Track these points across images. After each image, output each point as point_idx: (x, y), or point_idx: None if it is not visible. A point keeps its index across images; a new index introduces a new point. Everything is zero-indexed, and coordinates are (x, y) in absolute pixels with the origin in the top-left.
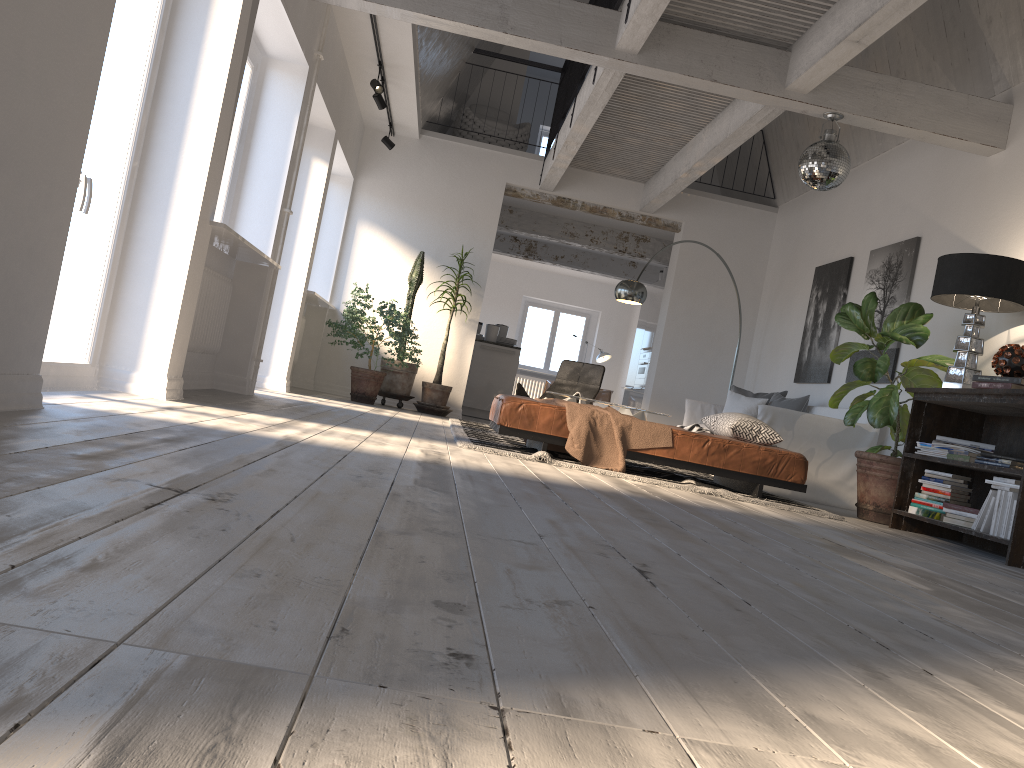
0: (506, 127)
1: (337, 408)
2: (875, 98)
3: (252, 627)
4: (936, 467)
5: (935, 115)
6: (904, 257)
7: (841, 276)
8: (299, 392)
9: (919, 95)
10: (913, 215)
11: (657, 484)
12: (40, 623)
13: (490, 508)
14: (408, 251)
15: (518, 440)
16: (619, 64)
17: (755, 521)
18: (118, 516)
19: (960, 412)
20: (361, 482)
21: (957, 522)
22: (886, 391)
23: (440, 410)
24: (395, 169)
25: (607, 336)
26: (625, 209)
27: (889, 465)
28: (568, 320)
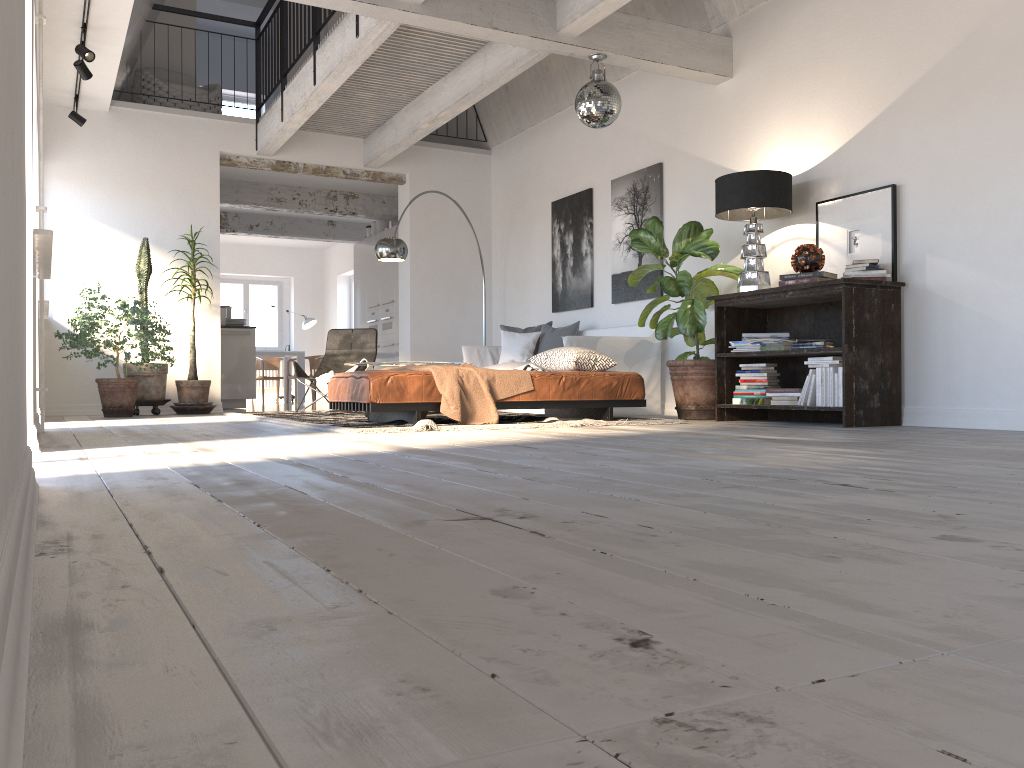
0: (197, 90)
1: (137, 426)
2: (630, 38)
3: (1018, 588)
4: (740, 361)
5: (678, 51)
6: (650, 182)
7: (583, 207)
8: (47, 420)
9: (663, 33)
10: (649, 143)
11: (536, 427)
12: (1001, 632)
13: (601, 471)
14: (123, 240)
15: (345, 418)
16: (402, 15)
17: (681, 436)
18: (579, 548)
19: (749, 310)
20: (476, 476)
21: (783, 402)
22: (688, 303)
23: (205, 407)
24: (87, 148)
25: (305, 301)
26: (349, 167)
27: (702, 367)
28: (259, 291)
